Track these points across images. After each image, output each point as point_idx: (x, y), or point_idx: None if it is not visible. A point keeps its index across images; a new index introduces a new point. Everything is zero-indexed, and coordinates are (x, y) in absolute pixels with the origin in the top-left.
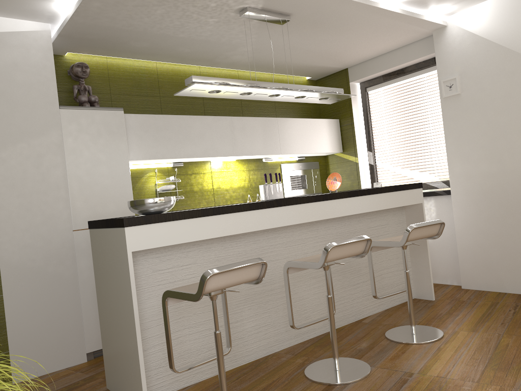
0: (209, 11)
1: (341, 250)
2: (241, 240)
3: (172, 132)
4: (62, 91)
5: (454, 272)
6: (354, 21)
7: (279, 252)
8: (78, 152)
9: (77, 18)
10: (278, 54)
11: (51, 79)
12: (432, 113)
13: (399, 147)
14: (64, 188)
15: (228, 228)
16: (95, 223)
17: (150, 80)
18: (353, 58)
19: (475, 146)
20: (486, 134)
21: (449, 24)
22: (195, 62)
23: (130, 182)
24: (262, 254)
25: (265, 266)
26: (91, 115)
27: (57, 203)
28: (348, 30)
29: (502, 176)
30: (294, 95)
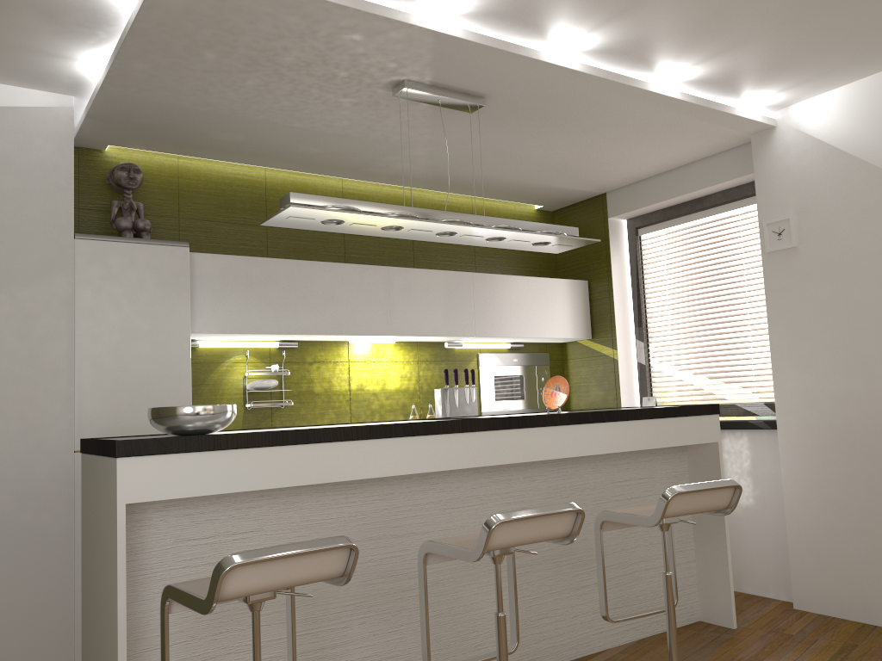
0: (339, 85)
1: (521, 528)
2: (356, 491)
3: (278, 288)
4: (94, 209)
5: (781, 575)
6: (603, 112)
7: (431, 518)
8: (100, 314)
9: (112, 88)
10: (476, 164)
11: (66, 188)
12: (750, 278)
13: (691, 337)
14: (67, 376)
15: (324, 470)
16: (87, 444)
17: (252, 197)
18: (613, 176)
19: (822, 343)
20: (843, 323)
21: (780, 123)
22: (331, 171)
23: (189, 371)
24: (396, 521)
25: (355, 552)
26: (130, 252)
27: (52, 401)
28: (594, 128)
29: (872, 403)
30: (484, 235)
